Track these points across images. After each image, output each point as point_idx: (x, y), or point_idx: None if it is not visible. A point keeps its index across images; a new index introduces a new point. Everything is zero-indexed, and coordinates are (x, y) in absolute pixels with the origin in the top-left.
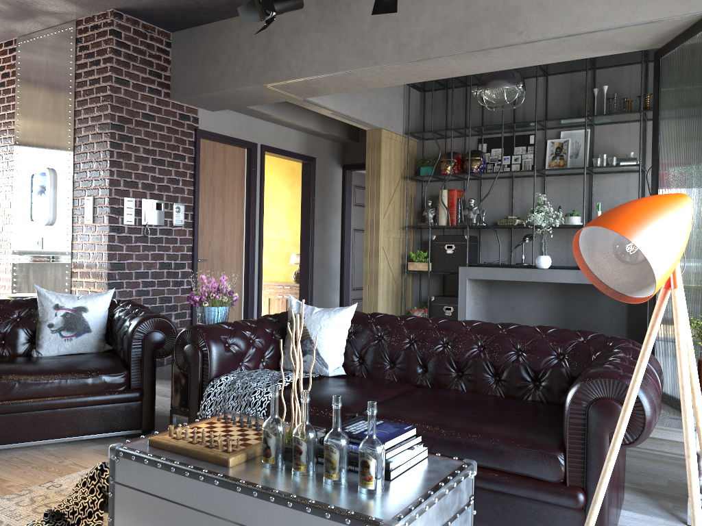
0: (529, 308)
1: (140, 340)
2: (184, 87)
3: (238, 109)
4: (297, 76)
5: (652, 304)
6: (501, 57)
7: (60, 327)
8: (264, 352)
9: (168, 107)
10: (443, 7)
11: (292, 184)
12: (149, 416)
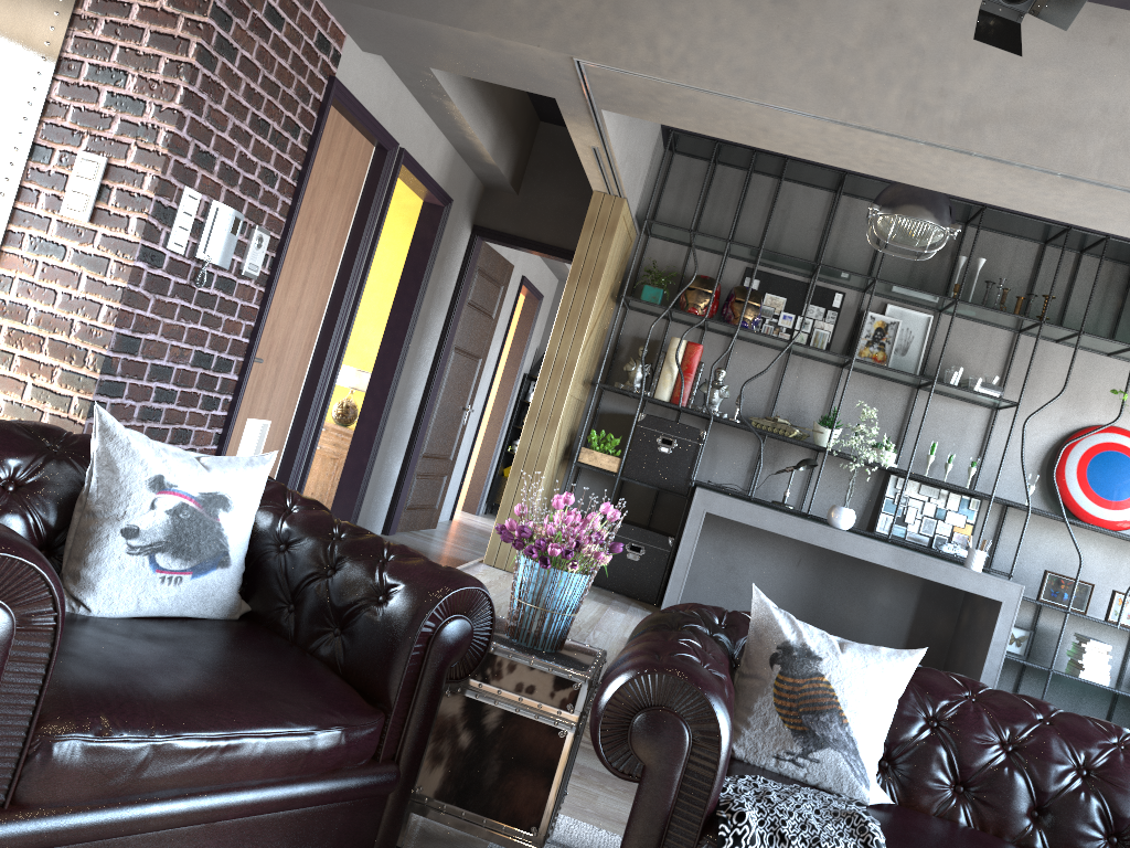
0: (758, 575)
1: (426, 636)
2: None
3: (406, 65)
4: (666, 72)
5: None
6: (1068, 197)
7: (156, 542)
8: None
9: (308, 10)
10: (1023, 71)
11: None
12: (394, 832)
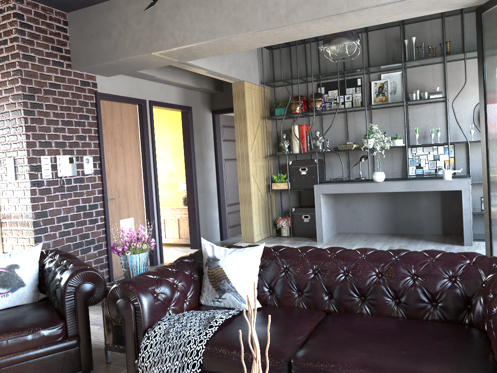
0: (366, 210)
1: (72, 292)
2: (83, 58)
3: (129, 73)
4: (180, 44)
5: (488, 212)
6: (353, 19)
7: None
8: (186, 293)
9: (70, 76)
10: None
11: (173, 128)
12: (87, 358)
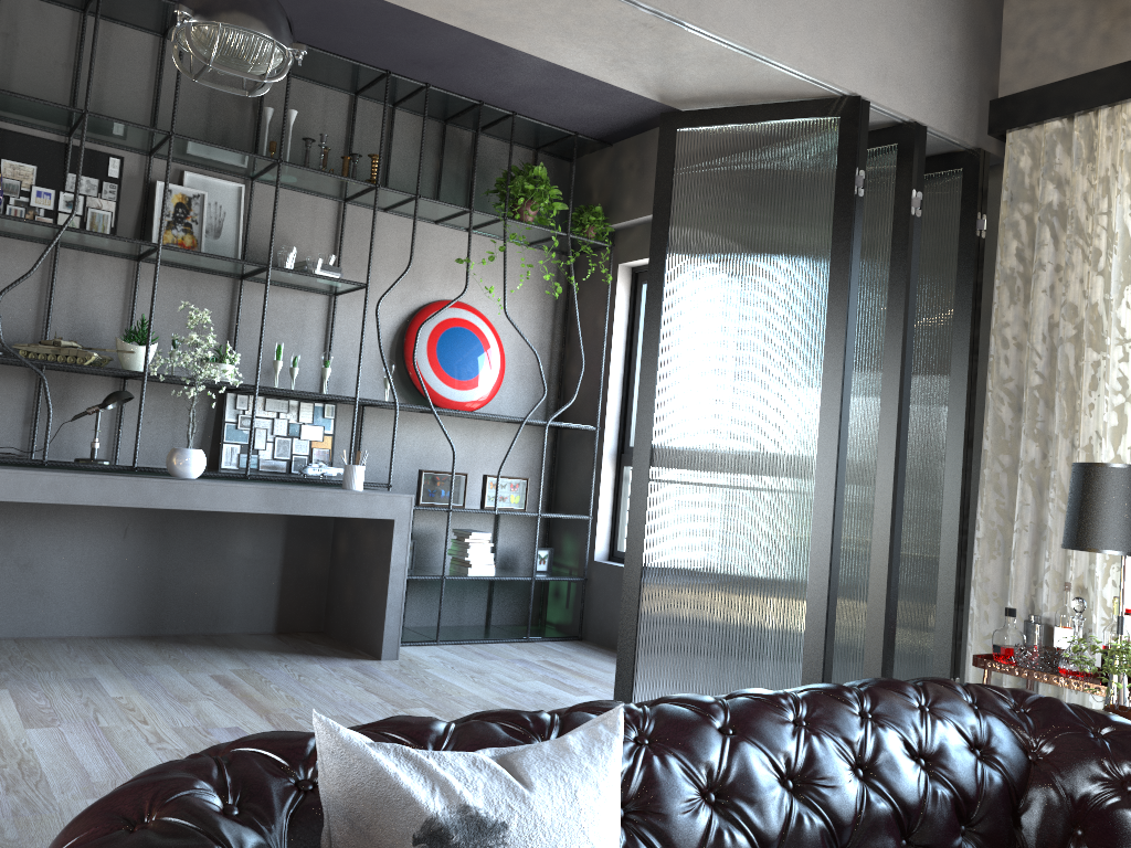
0: (70, 565)
1: None
2: None
3: None
4: None
5: (640, 577)
6: None
7: None
8: None
9: None
10: None
11: None
12: None
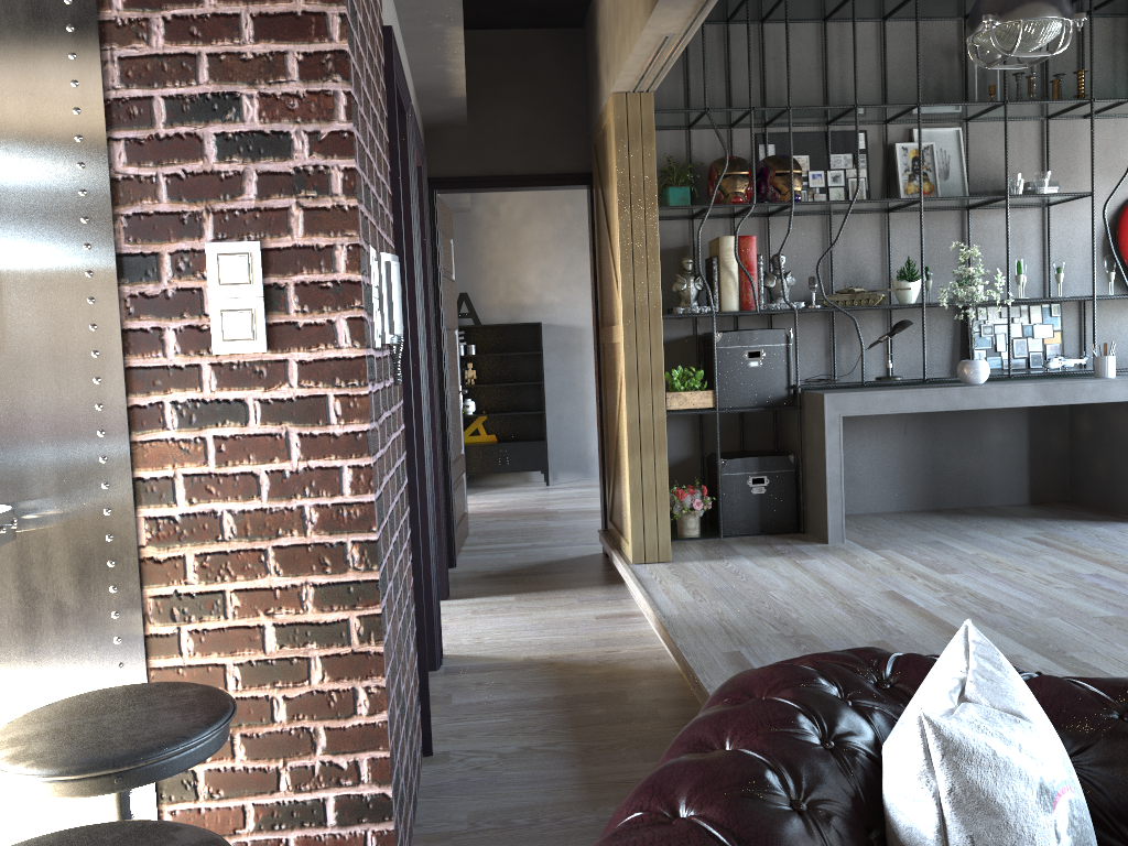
0: (869, 459)
1: None
2: None
3: None
4: None
5: None
6: None
7: None
8: None
9: None
10: None
11: None
12: None
